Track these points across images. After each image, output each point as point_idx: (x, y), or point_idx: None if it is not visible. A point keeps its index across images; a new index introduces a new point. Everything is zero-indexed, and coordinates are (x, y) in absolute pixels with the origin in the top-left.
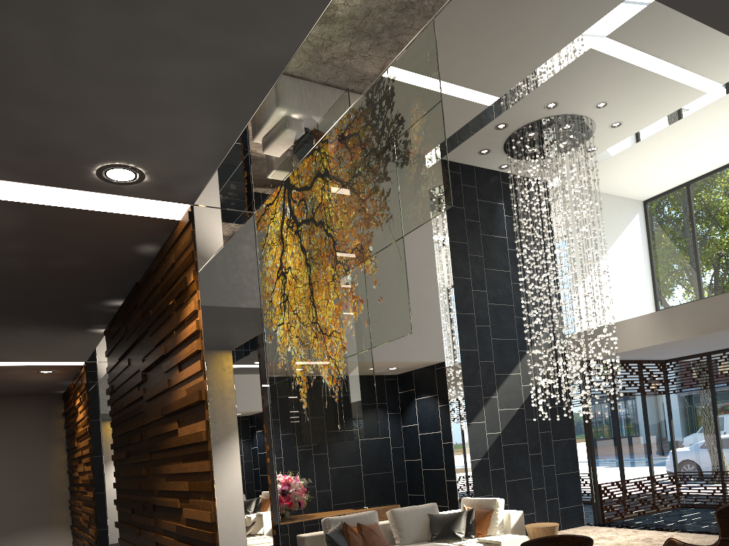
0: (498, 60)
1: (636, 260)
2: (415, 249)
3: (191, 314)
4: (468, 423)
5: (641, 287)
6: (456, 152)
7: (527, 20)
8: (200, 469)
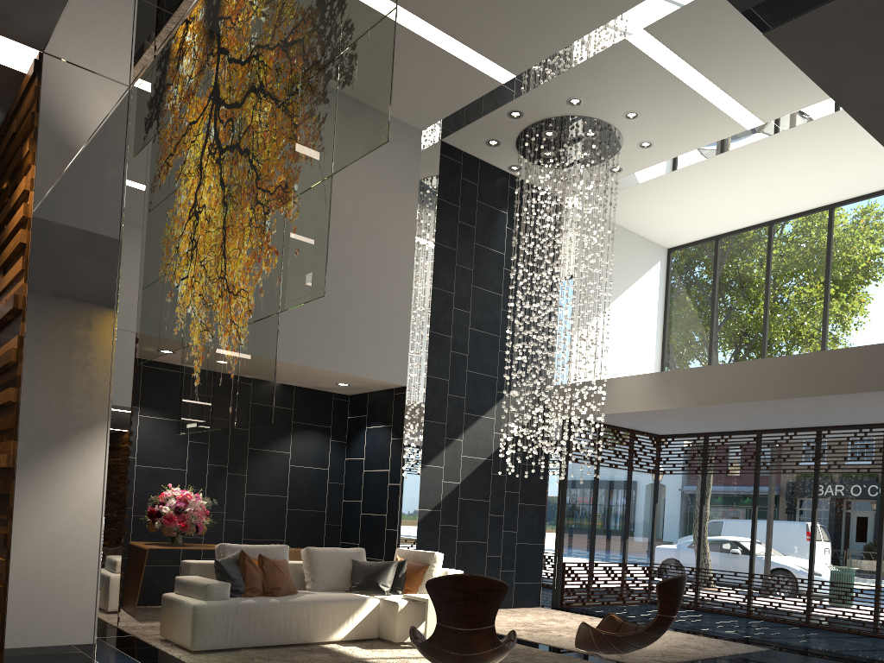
0: (518, 26)
1: (649, 315)
2: (391, 243)
3: (21, 197)
4: (422, 465)
5: (648, 347)
6: (460, 136)
7: None
8: (4, 400)
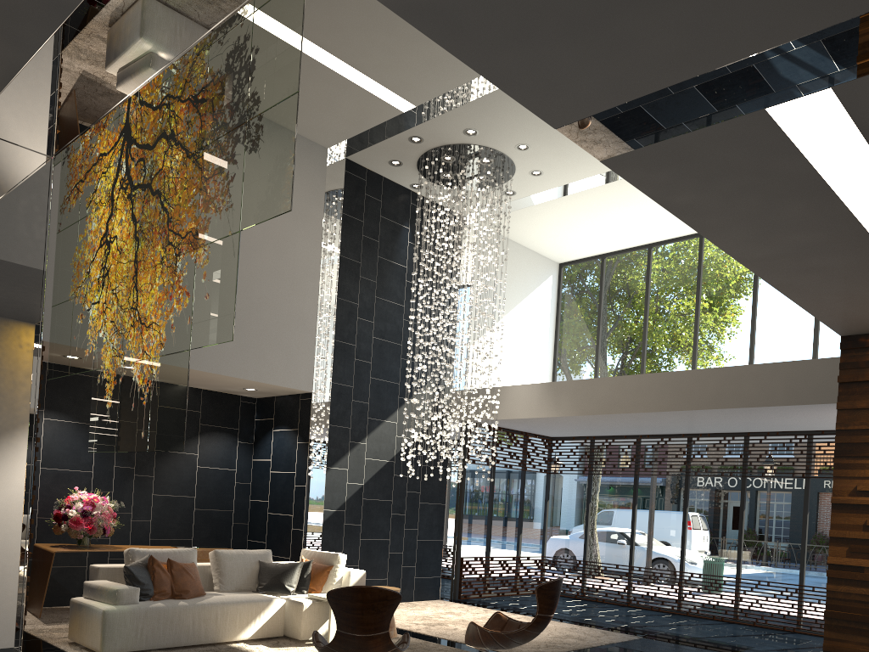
0: (417, 64)
1: (542, 325)
2: (297, 255)
3: None
4: (327, 467)
5: (541, 355)
6: (364, 155)
7: None
8: None
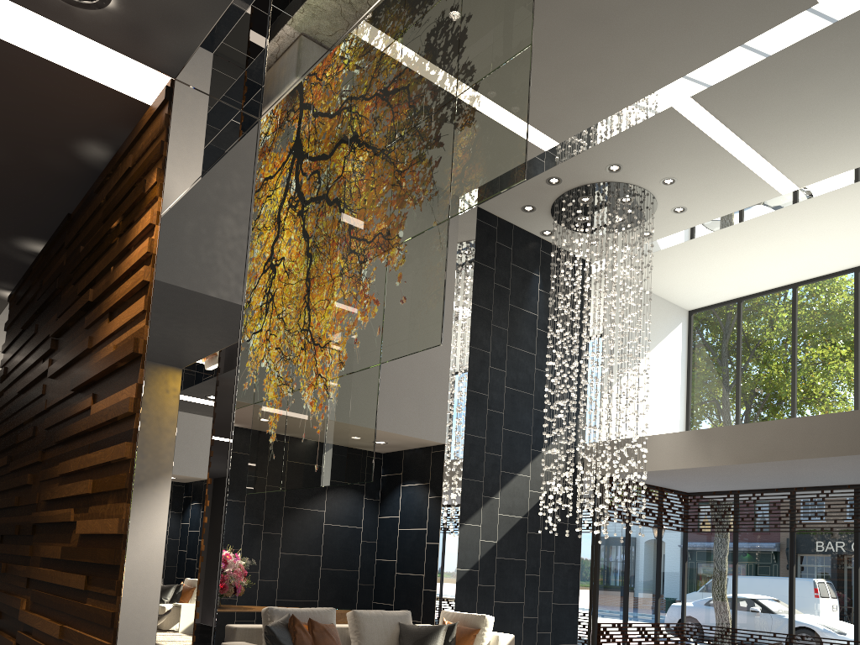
0: (567, 95)
1: (673, 374)
2: None
3: (143, 233)
4: (460, 523)
5: (673, 405)
6: (496, 202)
7: (609, 53)
8: (115, 456)
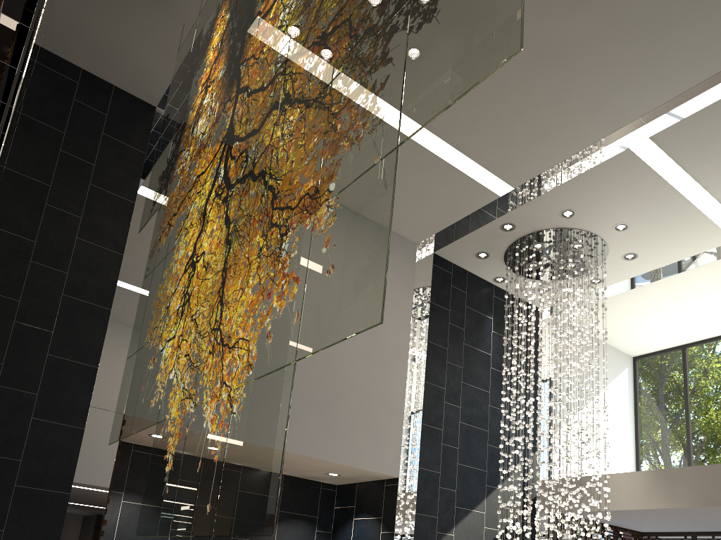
0: (524, 137)
1: (621, 416)
2: (387, 339)
3: None
4: None
5: (623, 445)
6: (452, 248)
7: (568, 91)
8: None
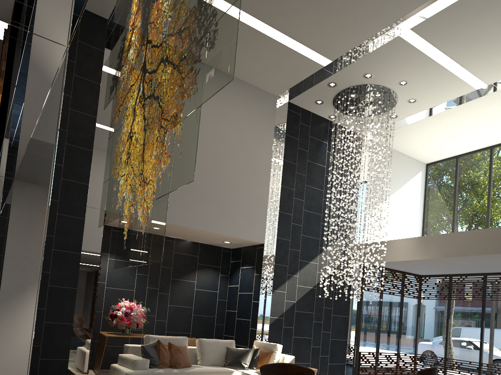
0: (333, 31)
1: (414, 203)
2: (257, 160)
3: None
4: (273, 290)
5: (414, 222)
6: (299, 98)
7: (355, 3)
8: None
